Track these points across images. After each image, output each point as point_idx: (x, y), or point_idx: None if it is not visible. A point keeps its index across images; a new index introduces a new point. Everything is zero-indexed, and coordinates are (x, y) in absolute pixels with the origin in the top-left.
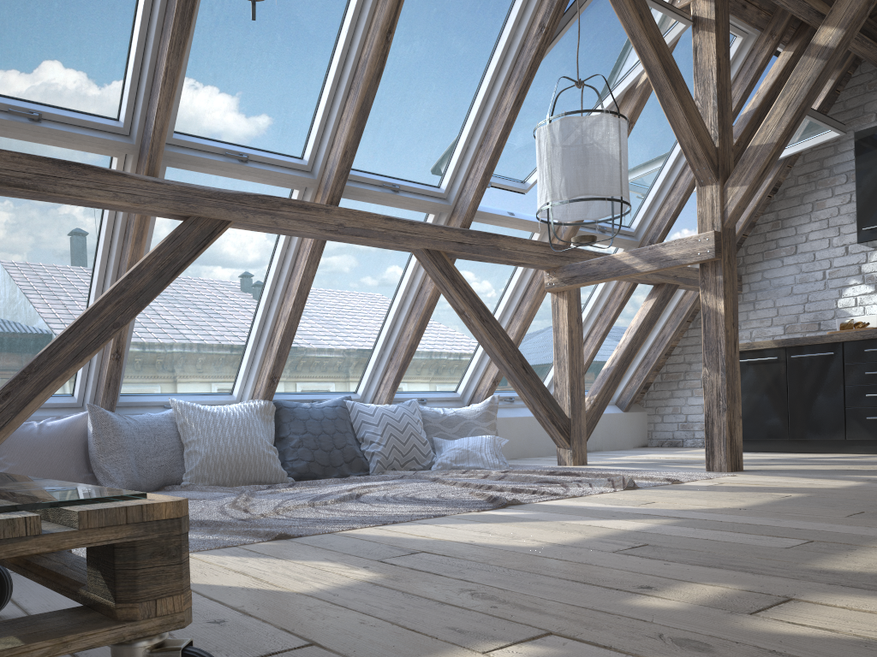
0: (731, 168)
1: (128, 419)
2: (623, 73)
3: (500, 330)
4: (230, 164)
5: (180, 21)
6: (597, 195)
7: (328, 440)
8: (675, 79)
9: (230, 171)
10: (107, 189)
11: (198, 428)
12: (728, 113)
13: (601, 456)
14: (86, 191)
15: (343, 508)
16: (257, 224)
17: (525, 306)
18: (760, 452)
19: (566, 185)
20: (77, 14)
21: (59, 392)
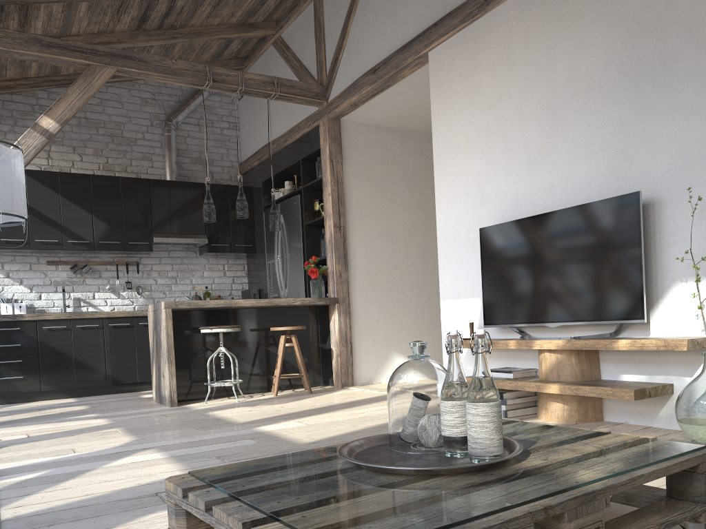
0: None
1: None
2: None
3: None
4: None
5: None
6: (20, 213)
7: None
8: None
9: None
10: None
11: None
12: None
13: None
14: None
15: None
16: None
17: None
18: None
19: None
20: None
21: None
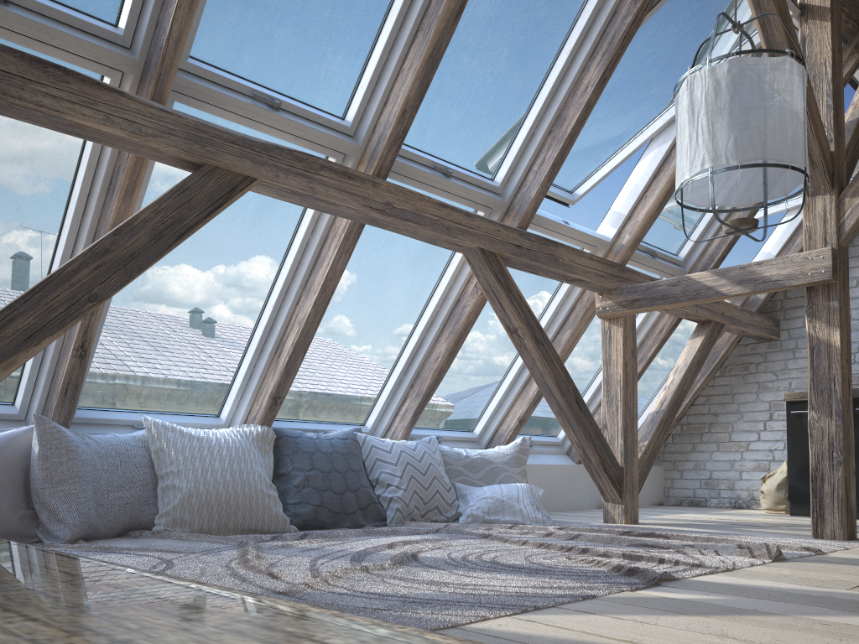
0: (844, 178)
1: (87, 439)
2: None
3: (555, 356)
4: (258, 109)
5: None
6: (778, 161)
7: (339, 480)
8: (799, 62)
9: (257, 118)
10: (96, 108)
11: (179, 455)
12: (841, 115)
13: None
14: (65, 105)
15: (418, 577)
16: (289, 188)
17: (565, 335)
18: None
19: (736, 145)
20: None
21: None
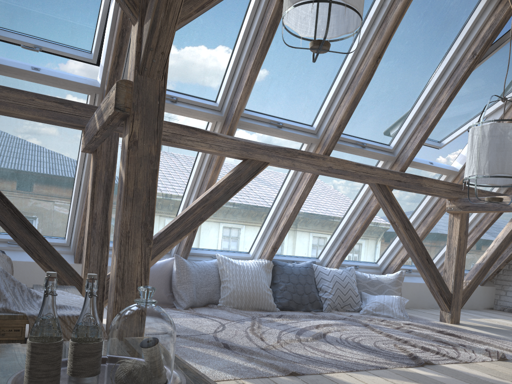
0: None
1: (193, 264)
2: None
3: (416, 235)
4: (272, 129)
5: (261, 51)
6: (510, 174)
7: (301, 288)
8: None
9: (271, 132)
10: (206, 142)
11: (230, 273)
12: None
13: (465, 315)
14: (195, 143)
15: (319, 347)
16: (283, 165)
17: (429, 218)
18: None
19: (489, 166)
20: (204, 44)
21: None
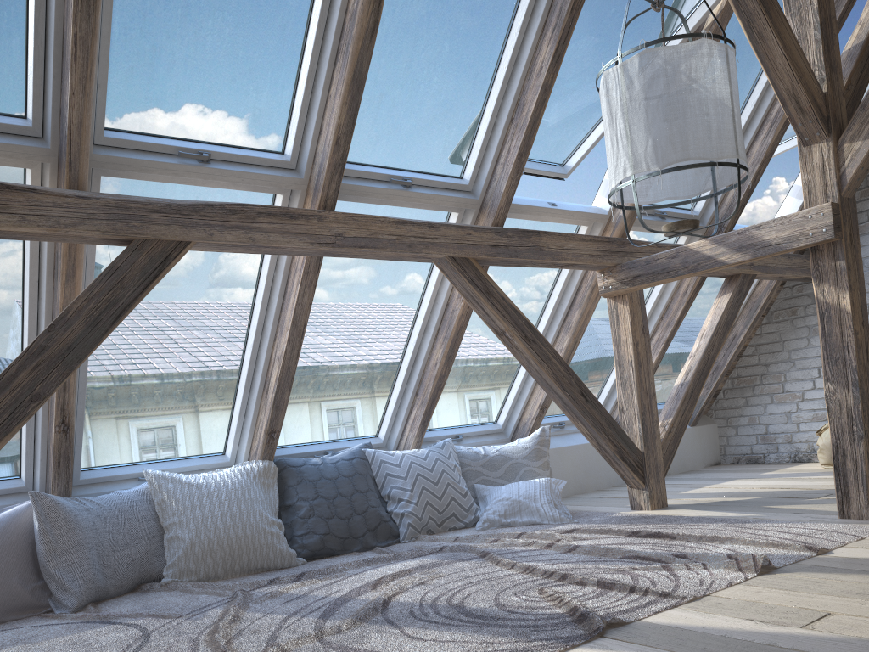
0: (844, 118)
1: (88, 504)
2: (685, 12)
3: (551, 351)
4: (186, 166)
5: None
6: (703, 159)
7: (345, 505)
8: (769, 3)
9: (188, 176)
10: (9, 211)
11: (179, 506)
12: (835, 47)
13: (675, 486)
14: None
15: (362, 645)
16: (227, 243)
17: (574, 316)
18: None
19: (655, 148)
20: None
21: (1, 475)
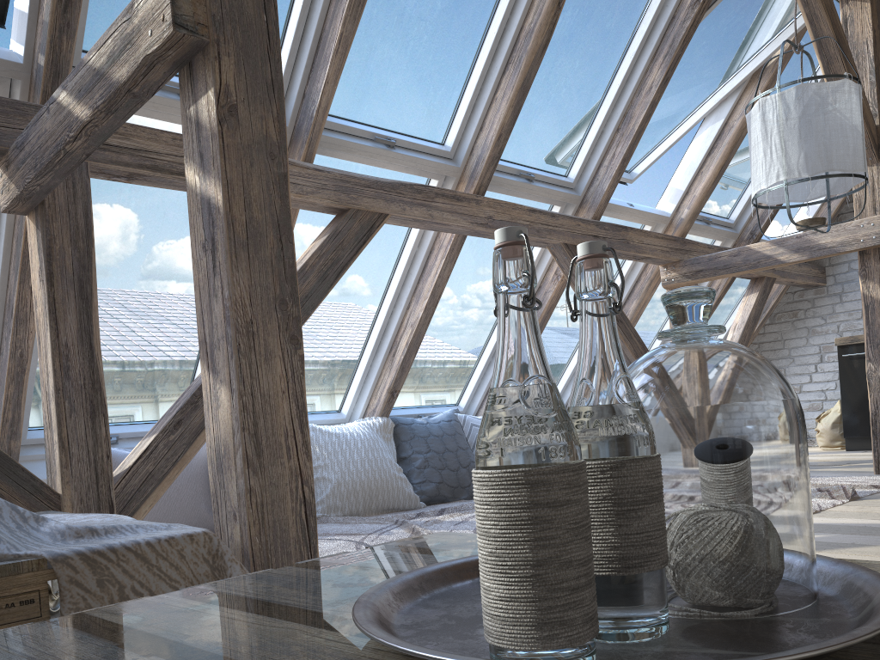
0: None
1: None
2: (756, 49)
3: (632, 331)
4: (380, 150)
5: None
6: (842, 171)
7: (453, 459)
8: (844, 50)
9: (378, 158)
10: None
11: (323, 451)
12: None
13: None
14: None
15: None
16: (412, 217)
17: (632, 305)
18: (869, 451)
19: (806, 160)
20: None
21: None
